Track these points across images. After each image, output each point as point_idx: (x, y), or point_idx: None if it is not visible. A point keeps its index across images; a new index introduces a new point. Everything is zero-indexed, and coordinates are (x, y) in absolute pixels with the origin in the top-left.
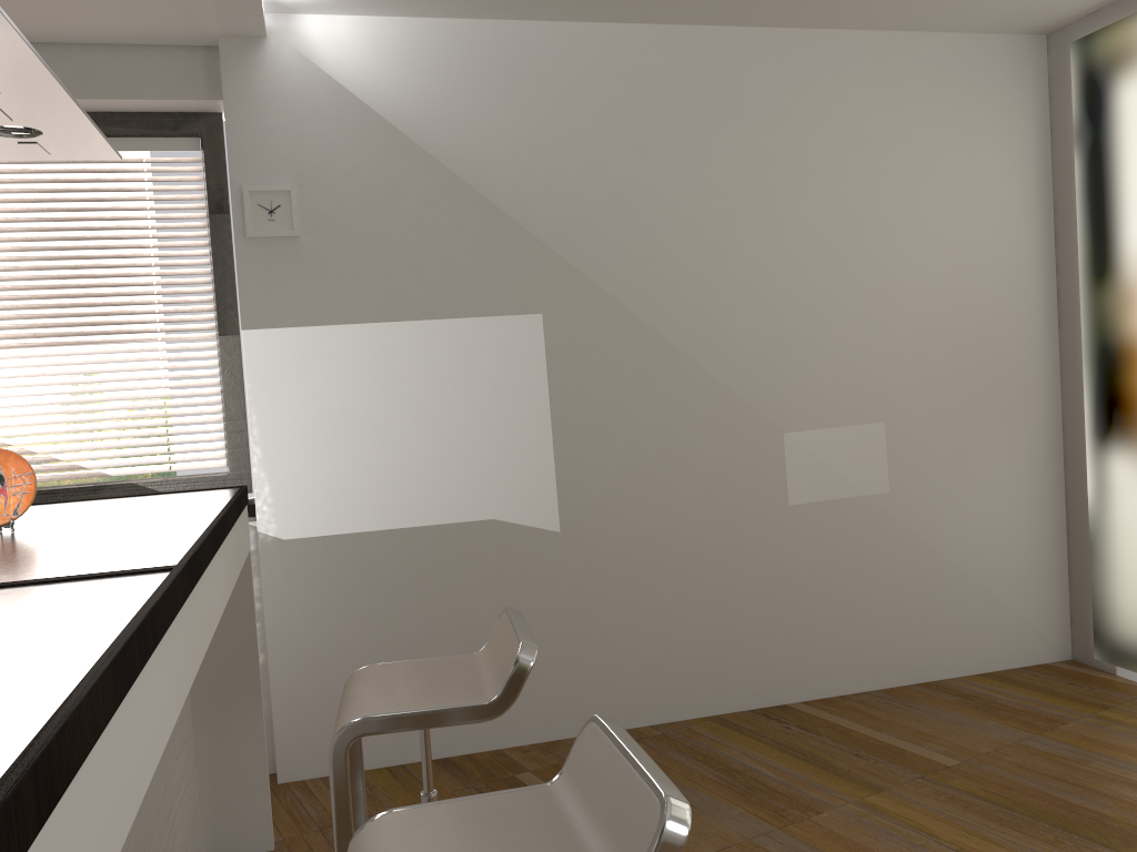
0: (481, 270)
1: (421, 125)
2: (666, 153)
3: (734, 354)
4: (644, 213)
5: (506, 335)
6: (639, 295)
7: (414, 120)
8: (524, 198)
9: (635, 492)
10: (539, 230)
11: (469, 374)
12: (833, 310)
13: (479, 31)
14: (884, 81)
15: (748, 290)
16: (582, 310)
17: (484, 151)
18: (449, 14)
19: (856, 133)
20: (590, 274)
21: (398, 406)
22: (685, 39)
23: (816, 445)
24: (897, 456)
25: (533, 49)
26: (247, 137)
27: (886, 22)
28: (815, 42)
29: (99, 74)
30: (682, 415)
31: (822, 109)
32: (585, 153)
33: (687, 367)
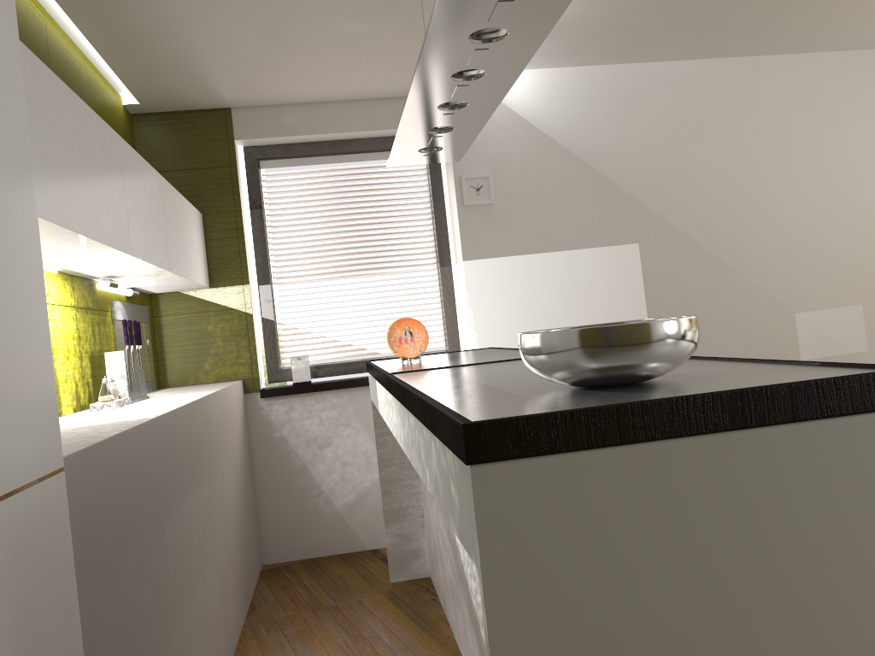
0: (600, 218)
1: (561, 132)
2: (710, 139)
3: (760, 263)
4: (698, 177)
5: (617, 257)
6: (697, 229)
7: (557, 129)
8: (624, 172)
9: (701, 353)
10: (634, 191)
11: (595, 282)
12: (823, 232)
13: (593, 73)
14: (849, 83)
15: (767, 222)
16: (662, 239)
17: (599, 145)
18: (576, 64)
19: (832, 118)
20: (666, 217)
21: (554, 304)
22: (719, 67)
23: (817, 321)
24: (872, 327)
25: (626, 81)
26: None
27: (850, 45)
28: (802, 62)
29: (375, 116)
30: (728, 304)
31: (809, 104)
32: (660, 142)
33: (730, 273)
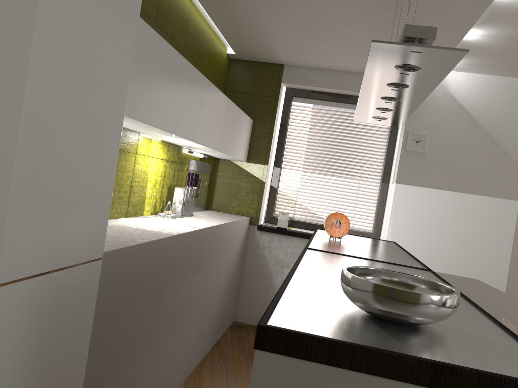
0: (496, 178)
1: (484, 117)
2: None
3: None
4: None
5: (500, 206)
6: None
7: (482, 115)
8: None
9: None
10: None
11: (480, 218)
12: None
13: None
14: None
15: None
16: None
17: (509, 131)
18: (507, 76)
19: None
20: None
21: (447, 224)
22: None
23: None
24: None
25: None
26: (414, 113)
27: None
28: None
29: None
30: None
31: None
32: None
33: None
